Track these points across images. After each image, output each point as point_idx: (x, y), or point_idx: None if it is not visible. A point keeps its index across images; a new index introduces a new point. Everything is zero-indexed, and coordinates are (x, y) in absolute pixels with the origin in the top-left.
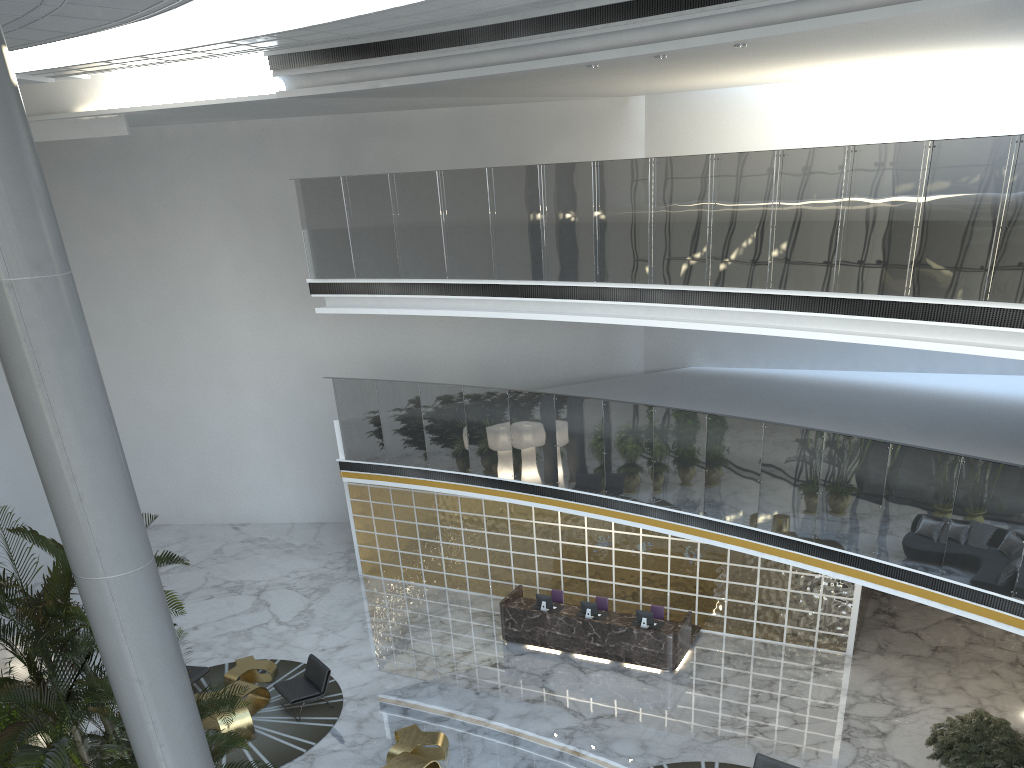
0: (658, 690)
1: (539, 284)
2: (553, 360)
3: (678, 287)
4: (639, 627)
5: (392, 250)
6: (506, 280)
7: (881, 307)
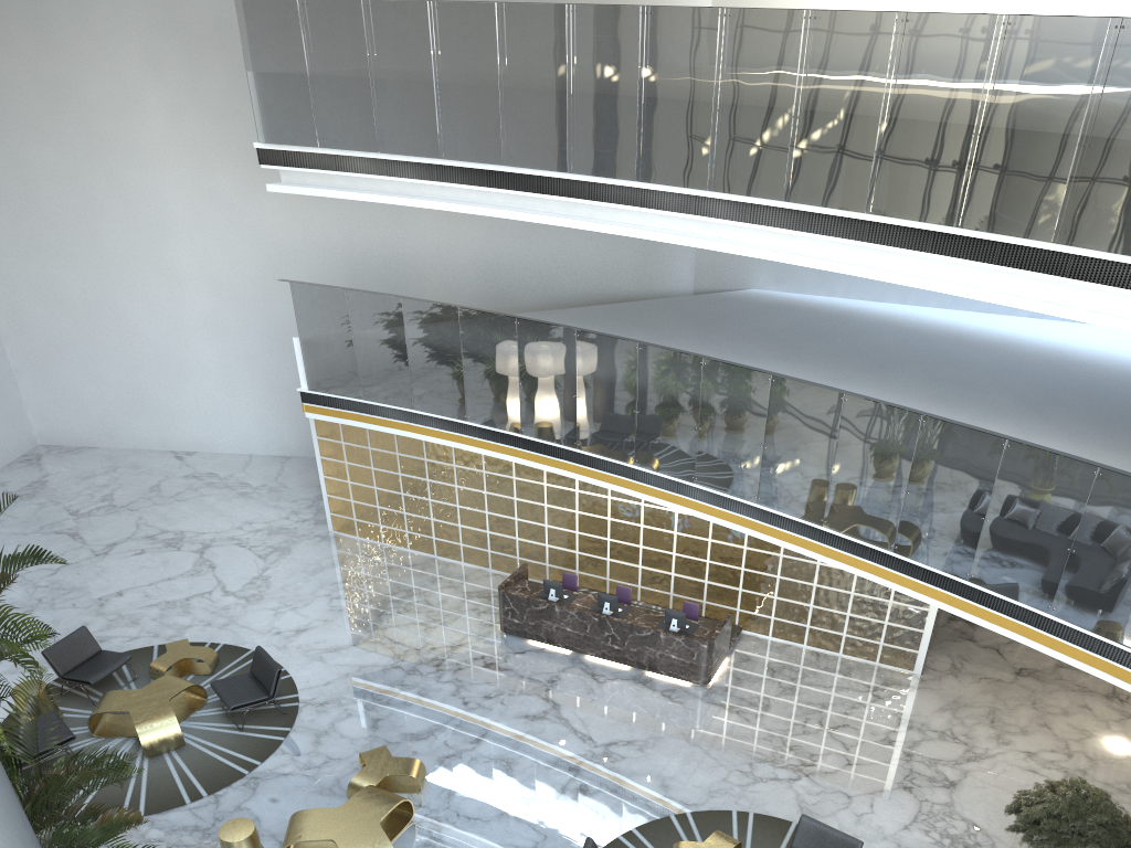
0: (686, 710)
1: (562, 177)
2: (580, 268)
3: (746, 199)
4: (668, 631)
5: (367, 112)
6: (518, 167)
7: (1017, 254)
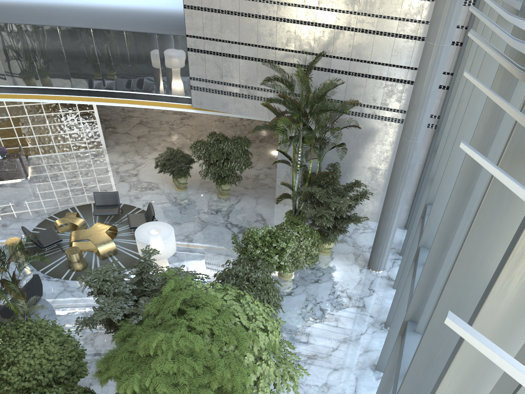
0: (26, 188)
1: None
2: None
3: None
4: None
5: None
6: None
7: None
